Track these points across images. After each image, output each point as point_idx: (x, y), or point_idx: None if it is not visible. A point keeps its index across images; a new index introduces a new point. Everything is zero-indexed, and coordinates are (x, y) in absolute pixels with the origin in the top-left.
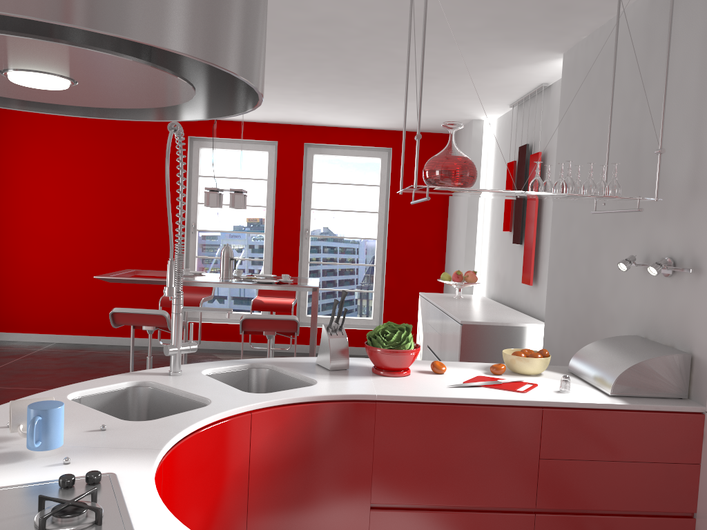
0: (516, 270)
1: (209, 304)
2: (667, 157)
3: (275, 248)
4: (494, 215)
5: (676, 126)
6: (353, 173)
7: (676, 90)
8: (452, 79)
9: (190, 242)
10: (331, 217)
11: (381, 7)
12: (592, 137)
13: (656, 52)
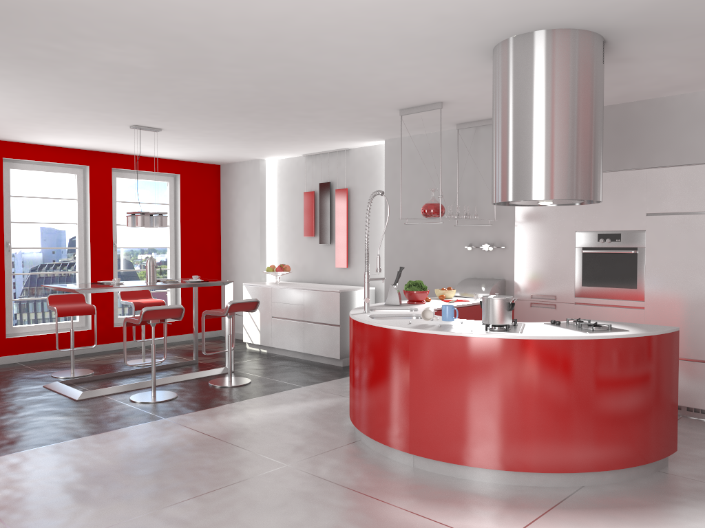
0: (320, 260)
1: (28, 318)
2: (479, 202)
3: (93, 260)
4: (282, 226)
5: (484, 190)
6: (148, 194)
7: (482, 175)
8: (304, 142)
9: (5, 260)
10: (133, 231)
11: (349, 117)
12: (420, 188)
13: (467, 156)
